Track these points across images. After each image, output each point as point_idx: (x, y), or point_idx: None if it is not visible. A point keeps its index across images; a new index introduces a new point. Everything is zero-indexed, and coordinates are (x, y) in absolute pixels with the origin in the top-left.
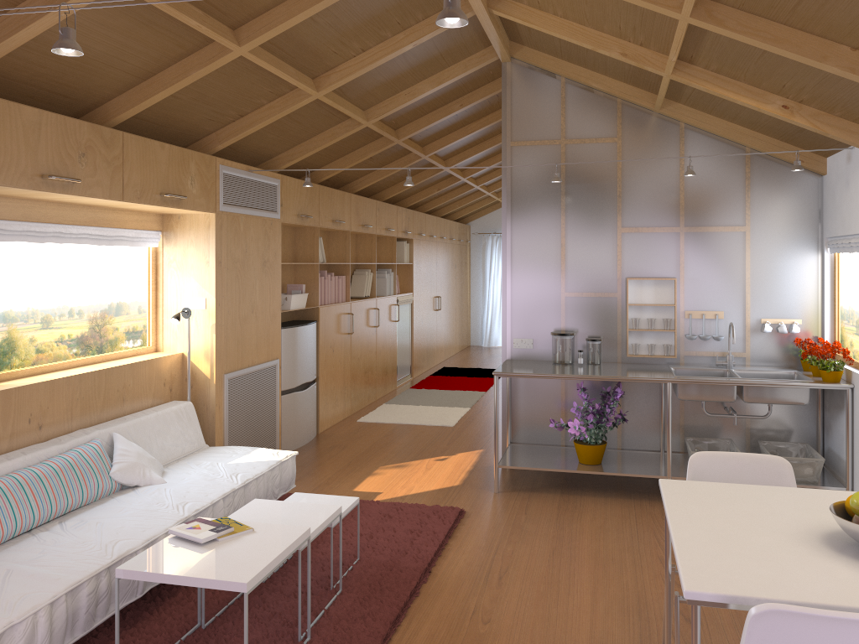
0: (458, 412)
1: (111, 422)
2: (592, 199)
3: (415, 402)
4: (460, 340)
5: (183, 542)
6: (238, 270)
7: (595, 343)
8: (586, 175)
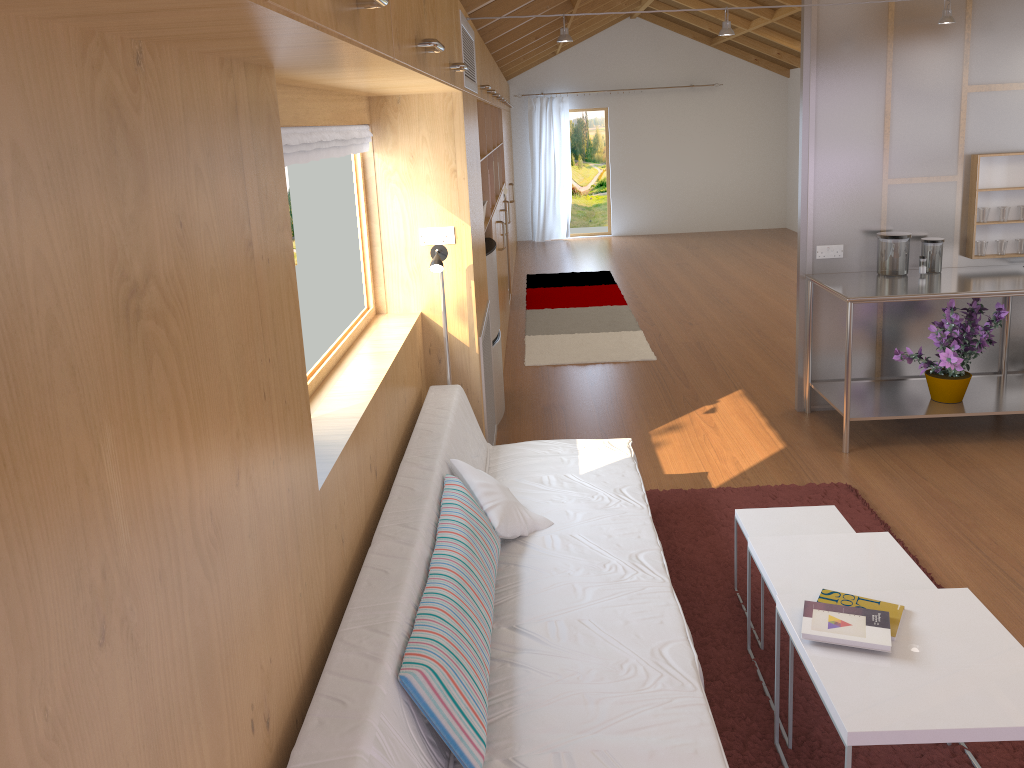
0: (635, 338)
1: (420, 440)
2: (931, 46)
3: (563, 330)
4: (515, 236)
5: (849, 654)
6: (472, 178)
7: (938, 245)
8: (924, 12)
